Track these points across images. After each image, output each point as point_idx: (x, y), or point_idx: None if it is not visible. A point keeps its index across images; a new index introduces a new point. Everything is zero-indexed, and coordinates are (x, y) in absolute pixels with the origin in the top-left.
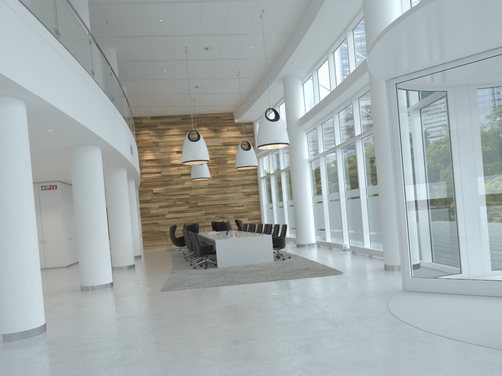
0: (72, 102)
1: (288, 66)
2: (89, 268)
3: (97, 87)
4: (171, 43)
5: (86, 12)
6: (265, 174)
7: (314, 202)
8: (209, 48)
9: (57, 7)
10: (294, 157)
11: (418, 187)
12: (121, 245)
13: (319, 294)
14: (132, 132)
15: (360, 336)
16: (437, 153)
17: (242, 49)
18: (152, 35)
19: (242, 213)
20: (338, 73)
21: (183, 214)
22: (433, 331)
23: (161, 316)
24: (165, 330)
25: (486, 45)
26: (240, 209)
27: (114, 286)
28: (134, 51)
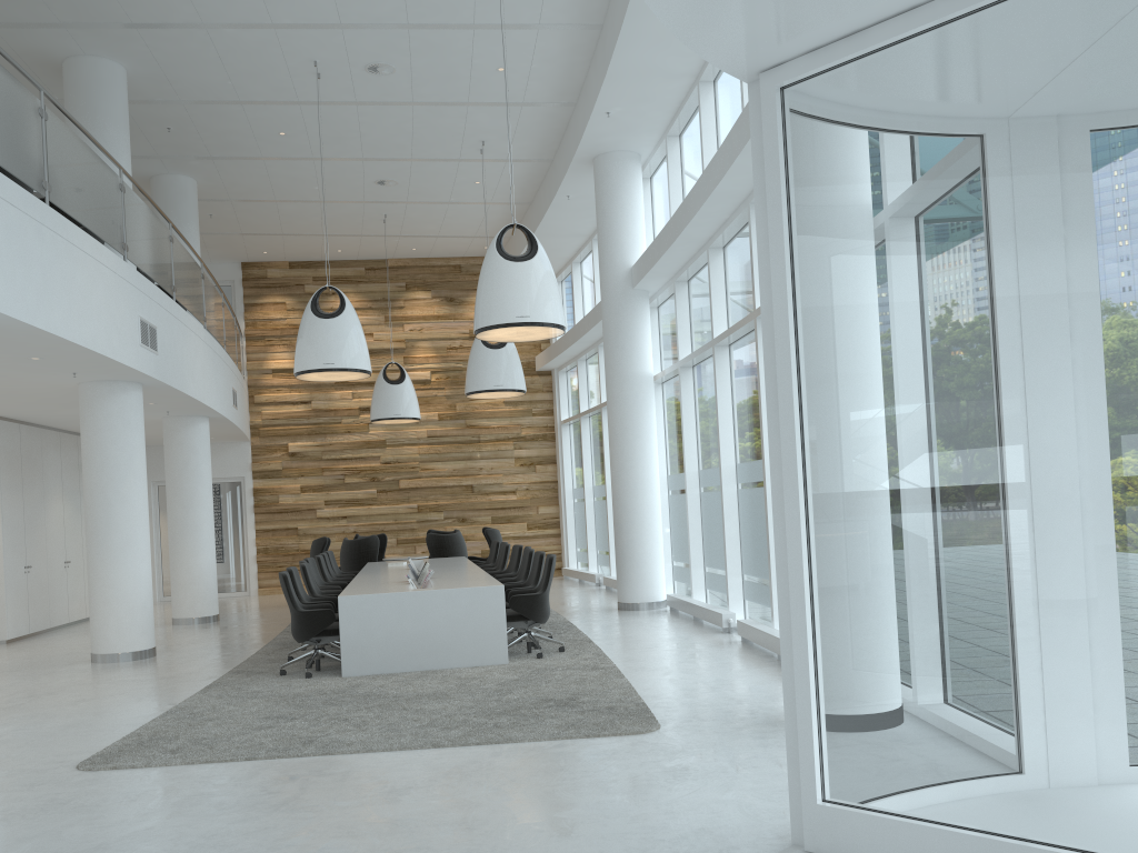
0: None
1: (601, 122)
2: None
3: None
4: (272, 49)
5: None
6: (572, 414)
7: (672, 492)
8: (380, 67)
9: None
10: (617, 369)
11: (850, 468)
12: (114, 596)
13: (504, 836)
14: (174, 292)
15: None
16: (917, 342)
17: (473, 73)
18: (208, 23)
19: (513, 511)
20: (725, 136)
21: (363, 508)
22: None
23: None
24: None
25: None
26: (508, 500)
27: None
28: (176, 73)
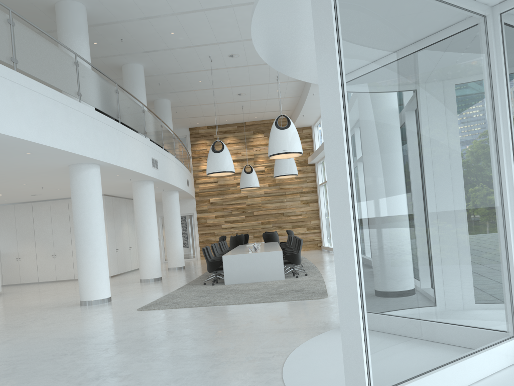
0: (34, 126)
1: None
2: (85, 283)
3: (83, 107)
4: (193, 54)
5: (84, 34)
6: (323, 181)
7: None
8: (233, 55)
9: (16, 36)
10: None
11: None
12: (146, 258)
13: (261, 324)
14: (163, 146)
15: (211, 383)
16: None
17: None
18: (170, 48)
19: (300, 223)
20: None
21: (239, 223)
22: (289, 384)
23: (90, 340)
24: (66, 357)
25: None
26: (298, 218)
27: (112, 301)
28: (160, 65)
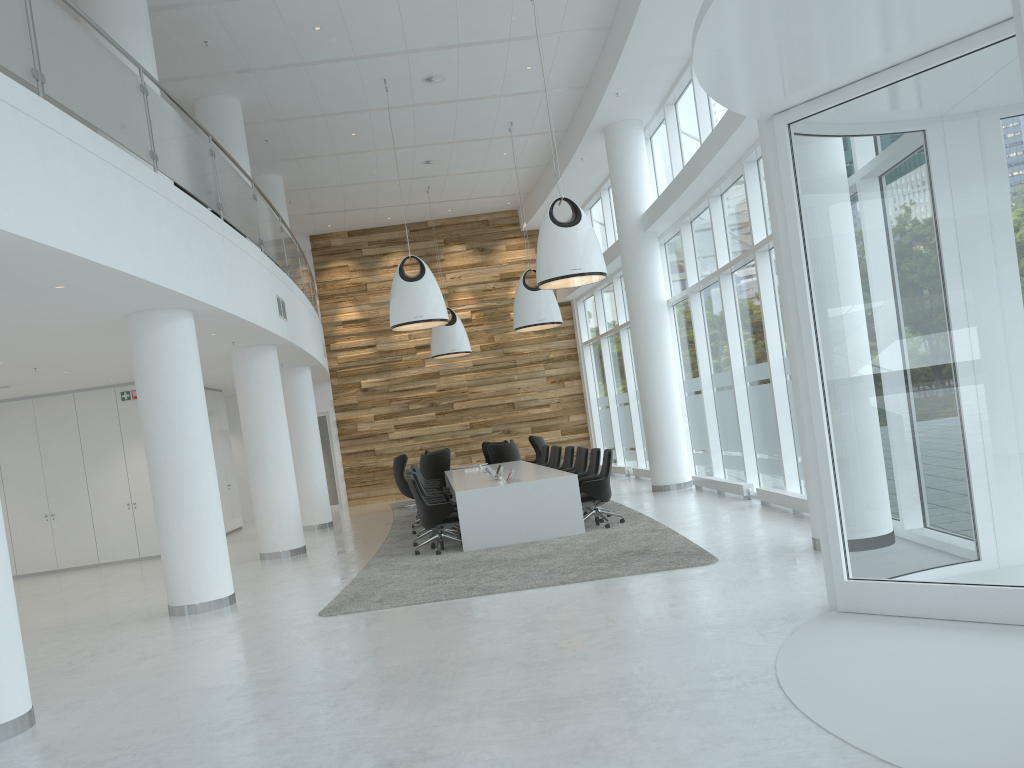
0: (87, 225)
1: (611, 101)
2: (181, 568)
3: (165, 185)
4: (352, 74)
5: (143, 26)
6: (591, 336)
7: (688, 394)
8: (434, 77)
9: (38, 20)
10: (637, 298)
11: (851, 367)
12: (273, 508)
13: (638, 622)
14: (288, 271)
15: (674, 752)
16: (890, 284)
17: (506, 73)
18: (307, 62)
19: (548, 421)
20: (716, 107)
21: (425, 429)
22: (853, 739)
23: (278, 686)
24: (263, 728)
25: (989, 11)
26: (543, 412)
27: (239, 602)
28: (278, 100)
